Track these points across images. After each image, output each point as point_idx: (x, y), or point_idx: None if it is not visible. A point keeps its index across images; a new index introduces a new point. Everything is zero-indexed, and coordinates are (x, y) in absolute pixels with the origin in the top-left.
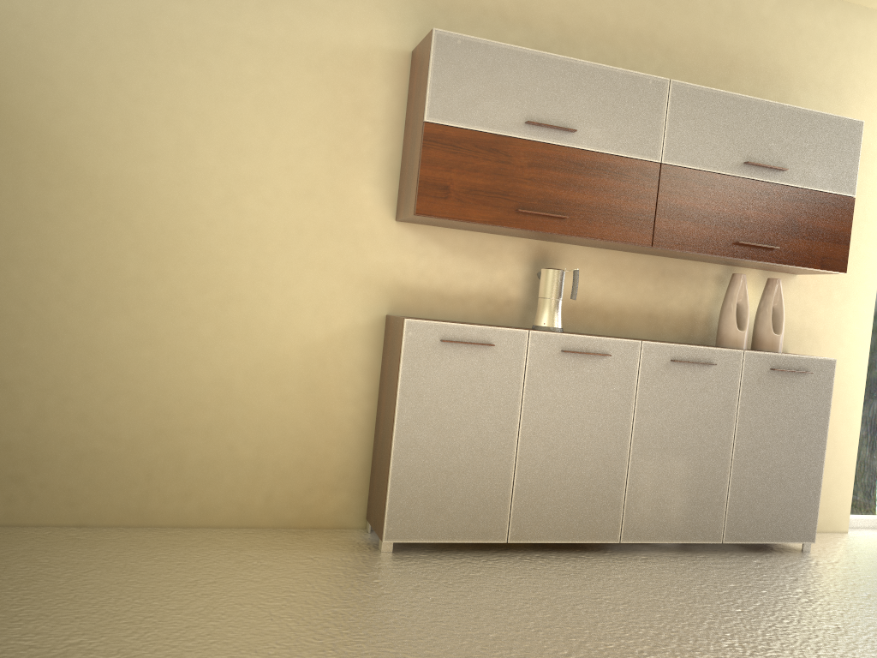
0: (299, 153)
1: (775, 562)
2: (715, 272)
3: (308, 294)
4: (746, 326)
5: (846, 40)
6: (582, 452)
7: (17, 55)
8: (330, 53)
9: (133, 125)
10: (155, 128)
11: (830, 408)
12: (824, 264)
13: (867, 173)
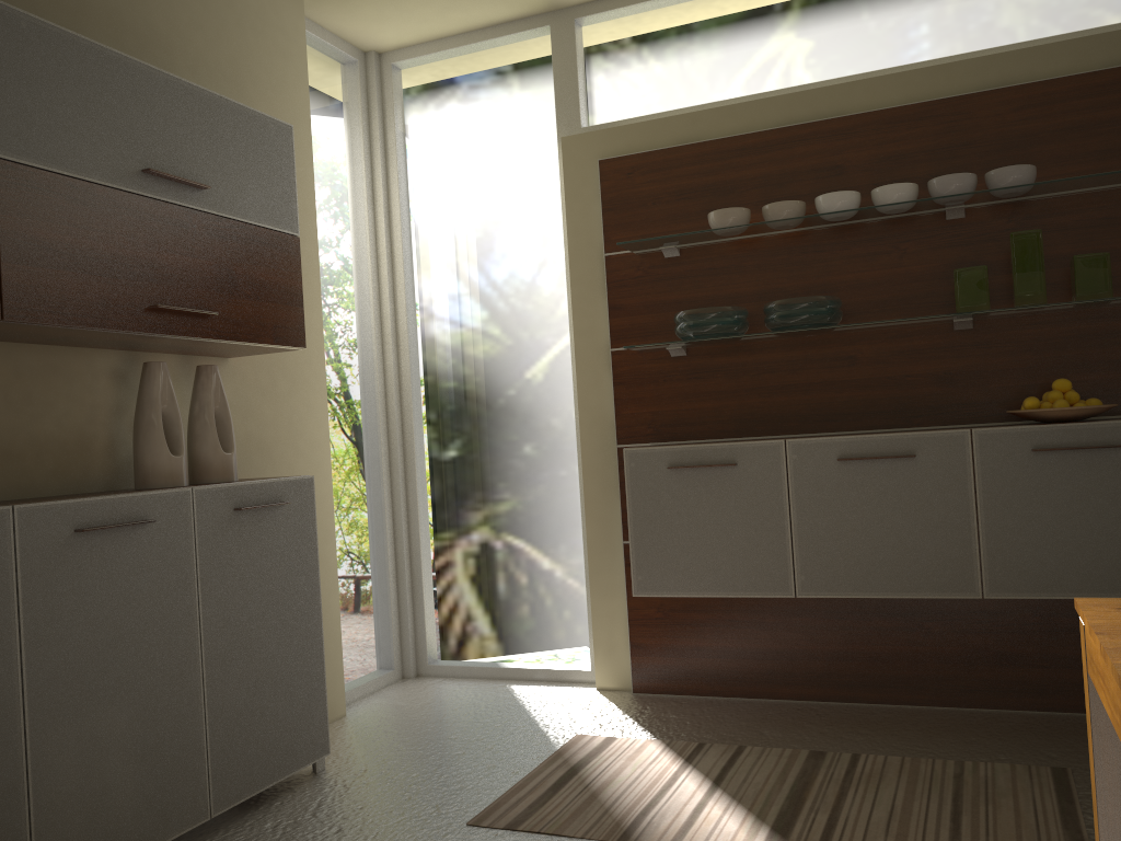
0: None
1: (296, 812)
2: (110, 363)
3: None
4: (183, 448)
5: (237, 11)
6: None
7: None
8: None
9: None
10: None
11: (318, 549)
12: (278, 336)
13: None
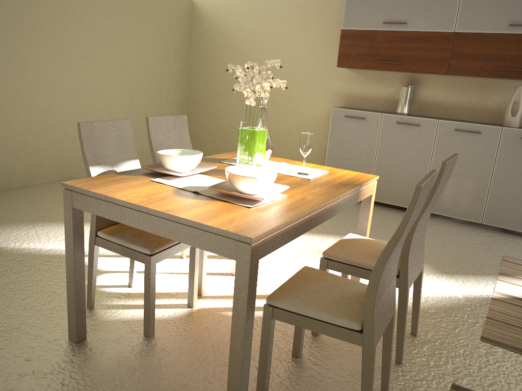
0: (313, 45)
1: (503, 237)
2: (518, 85)
3: (315, 98)
4: (516, 115)
5: None
6: (405, 168)
7: (236, 25)
8: (324, 4)
9: (264, 42)
10: (270, 42)
11: None
12: None
13: None
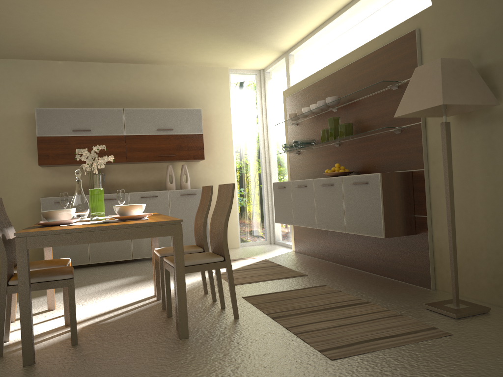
0: (3, 151)
1: None
2: (166, 165)
3: (14, 195)
4: (173, 182)
5: (204, 79)
6: None
7: None
8: (9, 118)
9: None
10: None
11: None
12: (195, 157)
13: (221, 122)
